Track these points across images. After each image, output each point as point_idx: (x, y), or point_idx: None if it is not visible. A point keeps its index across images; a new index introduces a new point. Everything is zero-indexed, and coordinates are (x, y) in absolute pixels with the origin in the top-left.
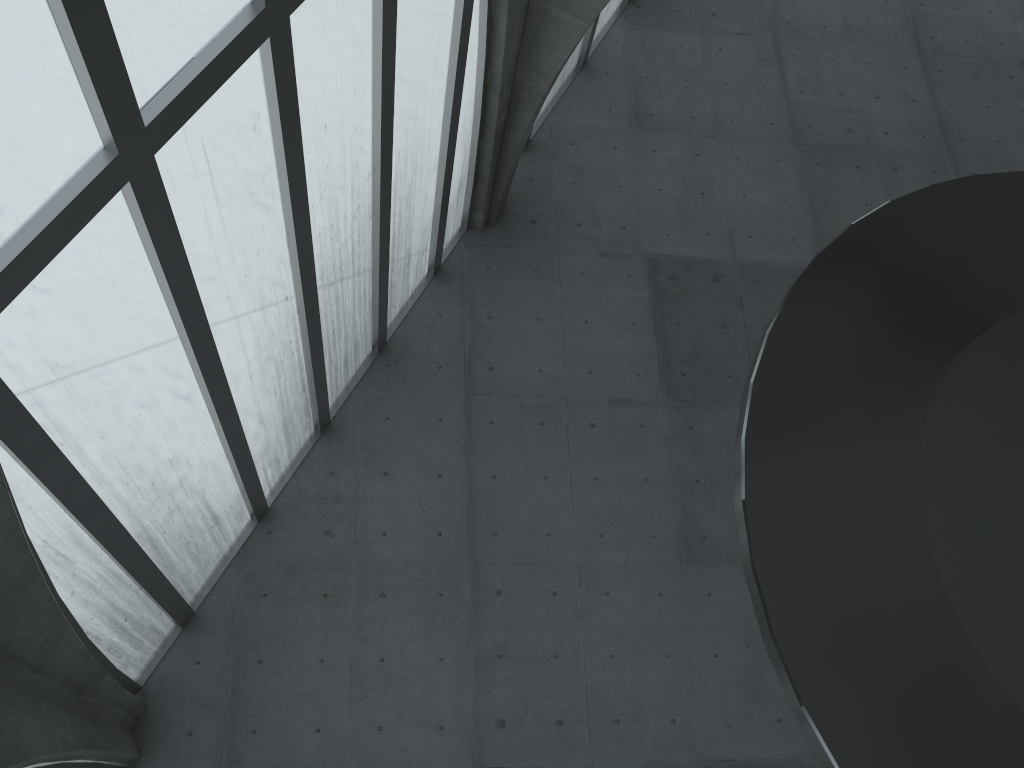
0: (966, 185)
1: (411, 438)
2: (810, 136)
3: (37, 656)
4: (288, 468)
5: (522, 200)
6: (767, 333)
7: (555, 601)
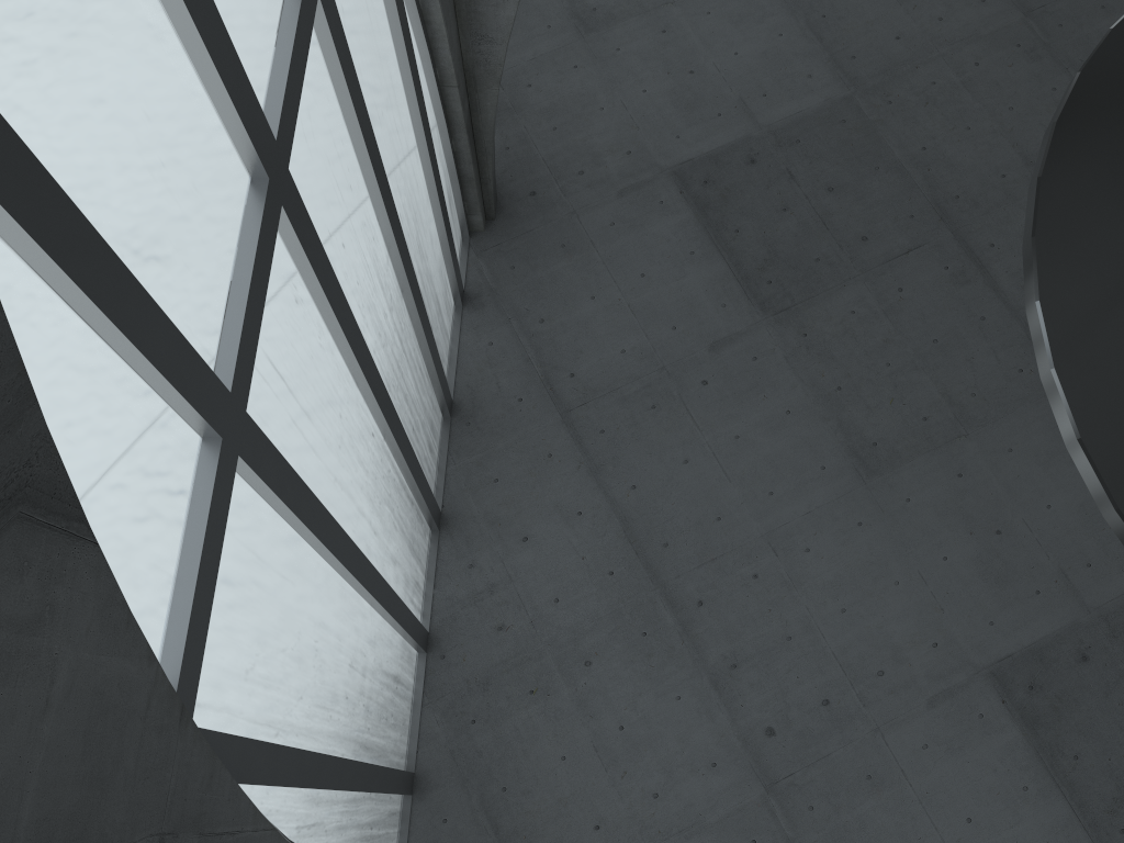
0: None
1: (531, 489)
2: None
3: None
4: (426, 582)
5: (509, 175)
6: (1037, 302)
7: (760, 583)
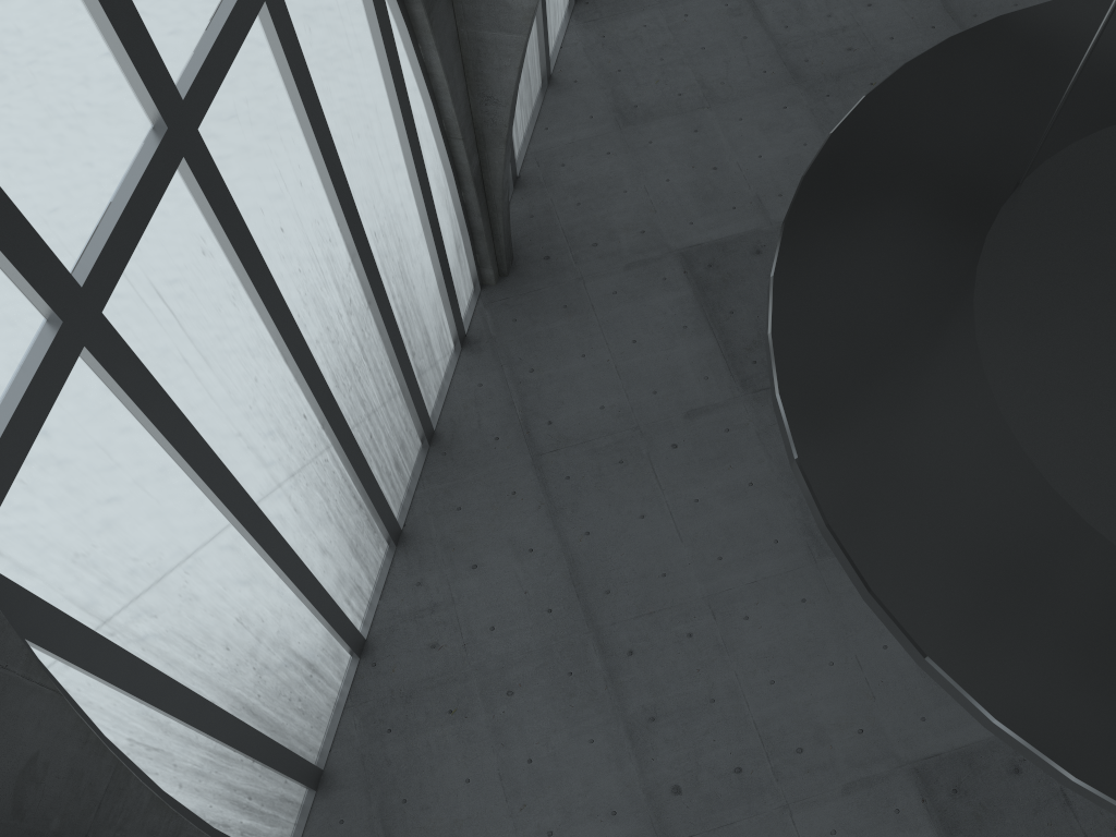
0: (944, 51)
1: (490, 521)
2: (810, 70)
3: None
4: (373, 592)
5: (529, 240)
6: (772, 277)
7: (693, 643)
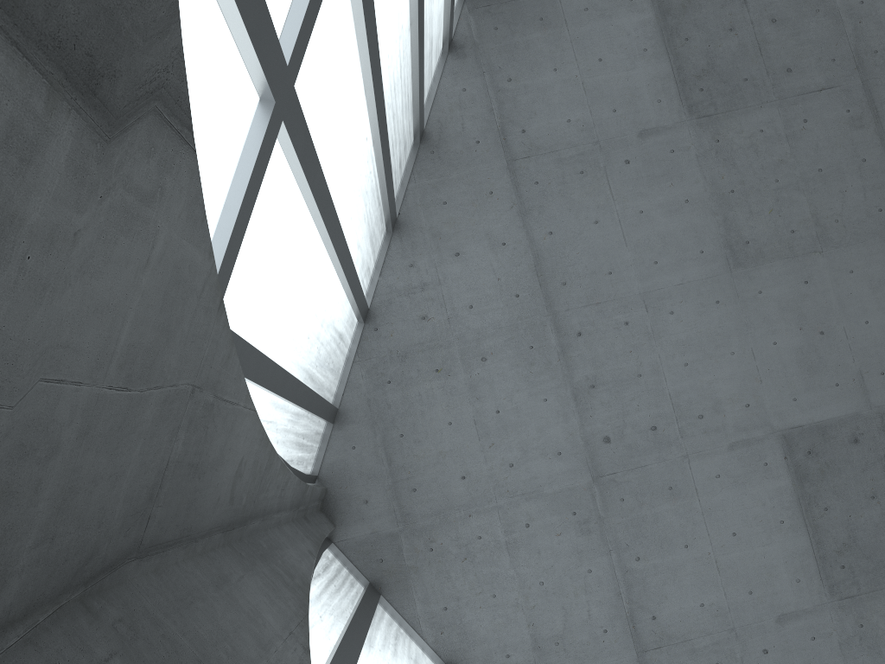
0: None
1: (470, 216)
2: None
3: (278, 503)
4: (374, 270)
5: None
6: None
7: (628, 330)
